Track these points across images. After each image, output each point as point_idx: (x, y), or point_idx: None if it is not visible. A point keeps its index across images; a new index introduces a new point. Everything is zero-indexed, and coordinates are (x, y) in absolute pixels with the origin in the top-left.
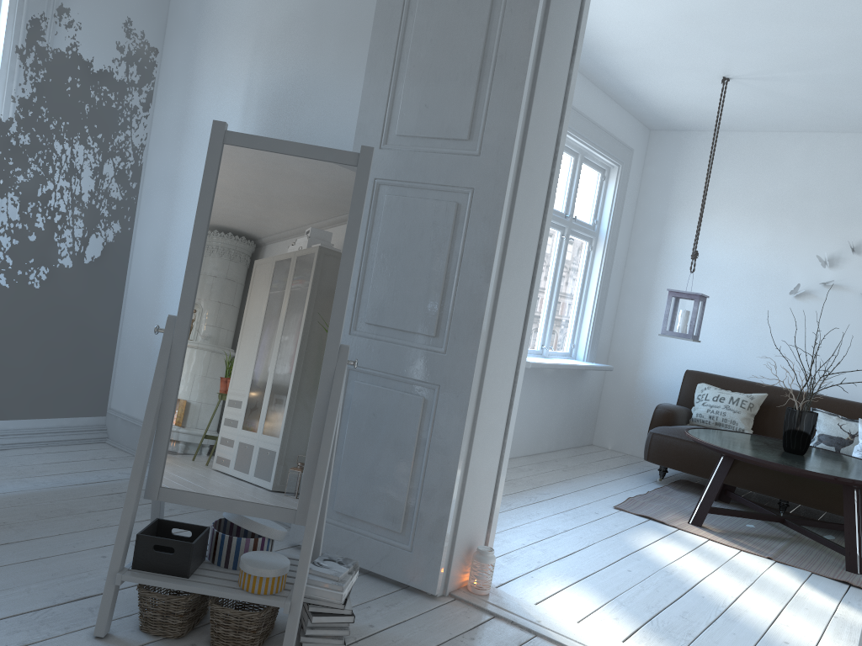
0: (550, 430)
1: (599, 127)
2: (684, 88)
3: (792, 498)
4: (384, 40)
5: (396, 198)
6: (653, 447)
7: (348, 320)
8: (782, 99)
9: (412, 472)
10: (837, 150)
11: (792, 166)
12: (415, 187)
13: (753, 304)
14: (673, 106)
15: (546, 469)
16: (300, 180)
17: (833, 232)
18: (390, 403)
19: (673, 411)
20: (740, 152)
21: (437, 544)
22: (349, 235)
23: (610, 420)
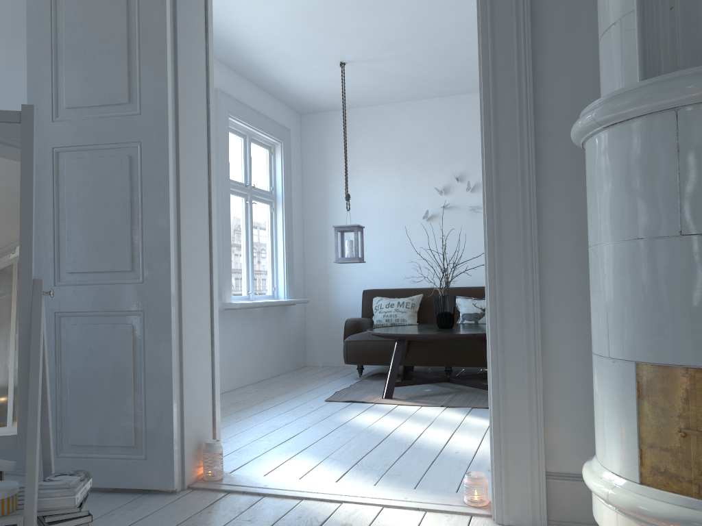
0: (268, 359)
1: (258, 112)
2: (316, 75)
3: (453, 363)
4: (39, 30)
5: (75, 161)
6: (349, 352)
7: (52, 274)
8: (386, 76)
9: (134, 390)
10: (432, 110)
11: (405, 126)
12: (90, 149)
13: (400, 232)
14: (311, 91)
15: (270, 388)
16: None
17: (442, 169)
18: (103, 336)
19: (358, 321)
20: (368, 122)
21: (167, 446)
22: (24, 183)
23: (316, 343)
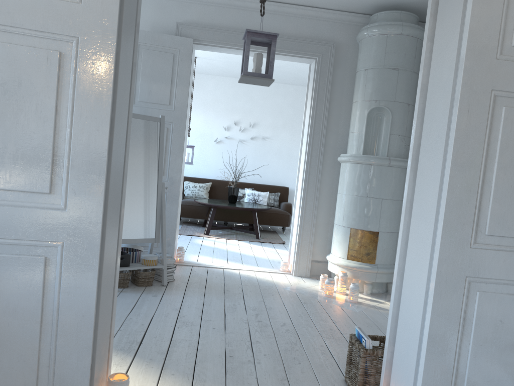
0: None
1: None
2: None
3: (230, 220)
4: None
5: None
6: None
7: None
8: (212, 65)
9: None
10: (226, 83)
11: (210, 89)
12: None
13: (200, 146)
14: None
15: None
16: (143, 127)
17: (227, 117)
18: None
19: None
20: None
21: (171, 247)
22: (161, 146)
23: None
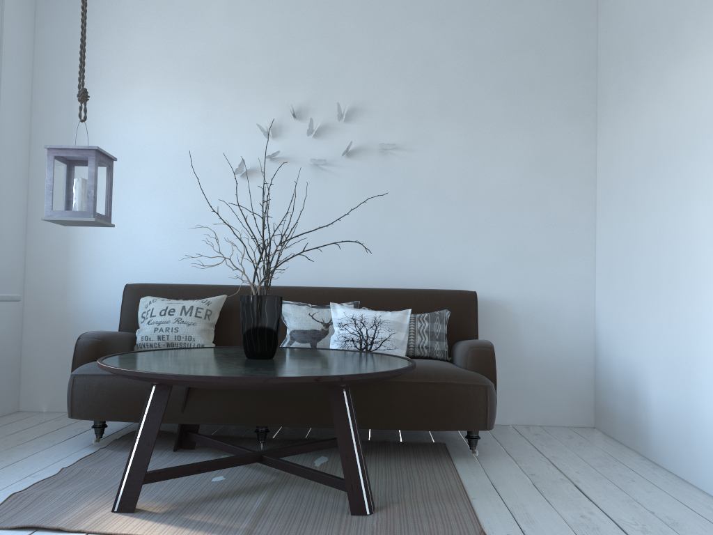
0: None
1: None
2: None
3: (270, 420)
4: None
5: None
6: (78, 396)
7: None
8: None
9: None
10: (260, 2)
11: (215, 22)
12: None
13: (197, 192)
14: None
15: None
16: None
17: (271, 97)
18: None
19: (103, 339)
20: (154, 8)
21: None
22: None
23: (40, 371)
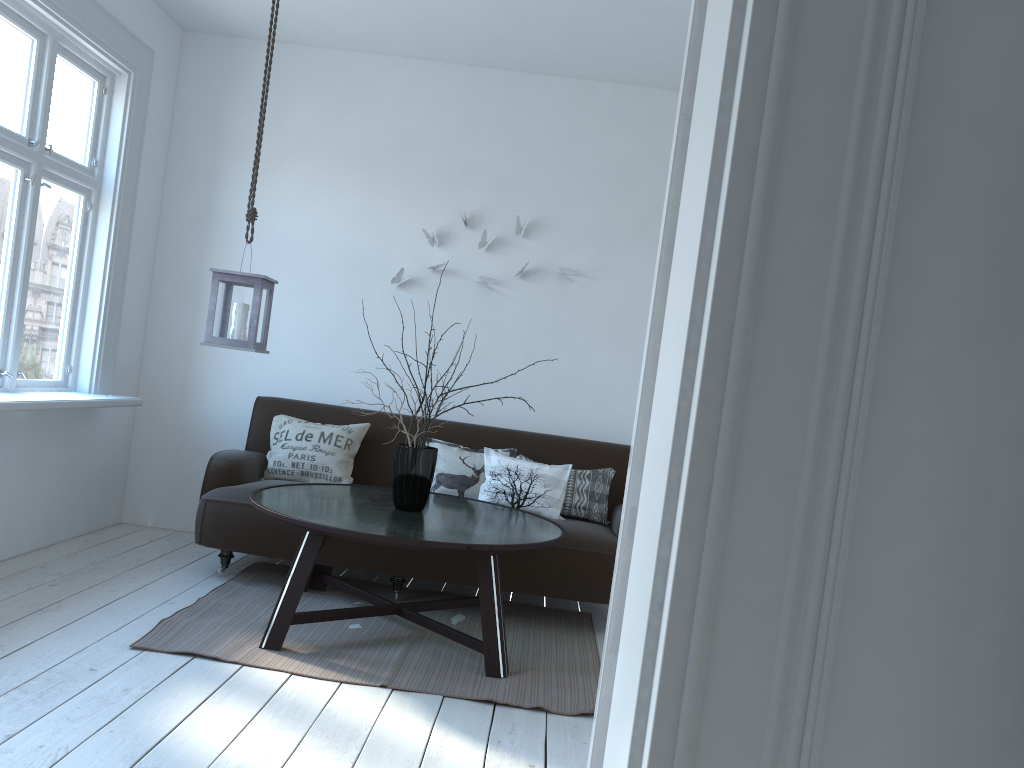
0: (33, 514)
1: None
2: None
3: (410, 571)
4: None
5: None
6: (209, 523)
7: None
8: None
9: None
10: (441, 86)
11: (387, 103)
12: None
13: (346, 298)
14: None
15: (16, 590)
16: None
17: (442, 198)
18: None
19: (237, 462)
20: (317, 77)
21: None
22: None
23: (149, 481)
